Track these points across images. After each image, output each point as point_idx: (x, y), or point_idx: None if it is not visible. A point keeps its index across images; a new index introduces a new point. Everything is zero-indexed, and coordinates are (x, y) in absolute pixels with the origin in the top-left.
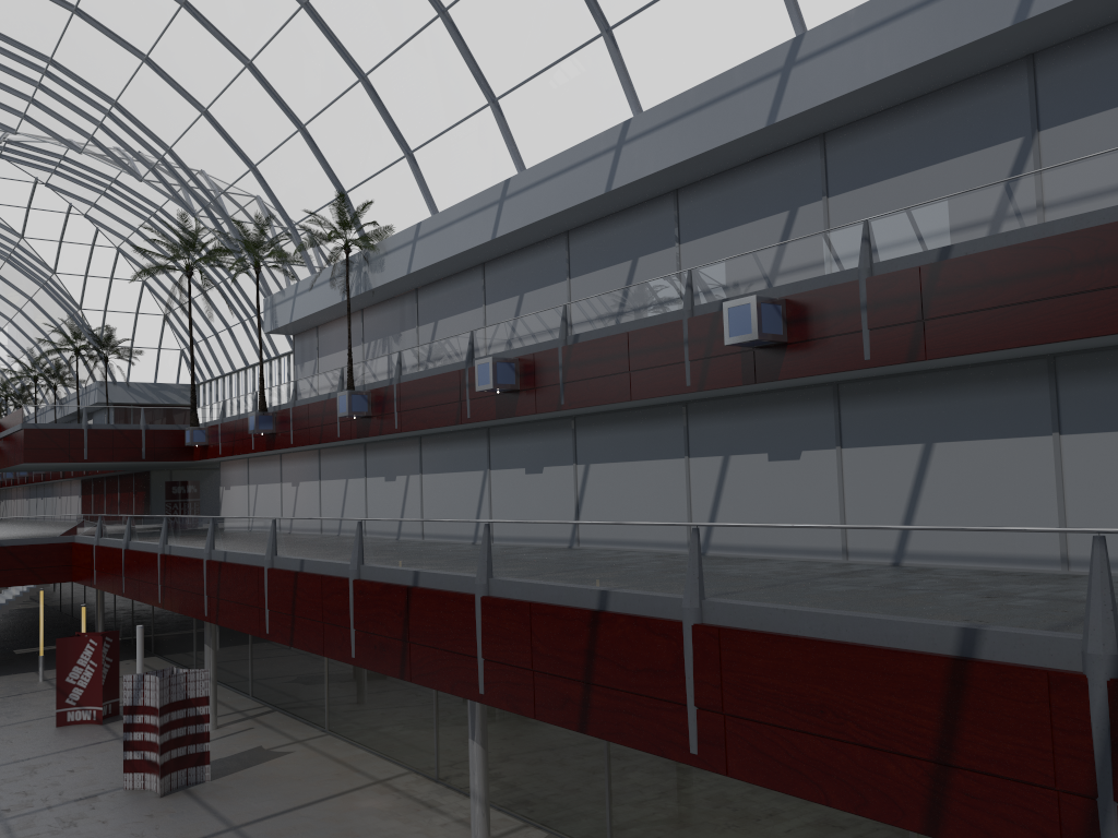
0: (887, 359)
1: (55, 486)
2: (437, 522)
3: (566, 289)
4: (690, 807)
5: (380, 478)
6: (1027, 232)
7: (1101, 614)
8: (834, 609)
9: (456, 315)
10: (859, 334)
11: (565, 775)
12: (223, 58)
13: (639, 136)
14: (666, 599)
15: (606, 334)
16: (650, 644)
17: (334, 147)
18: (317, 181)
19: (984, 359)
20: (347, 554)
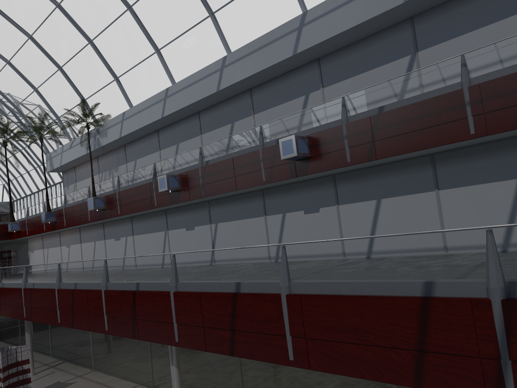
0: (358, 161)
1: None
2: (147, 256)
3: (200, 140)
4: (283, 386)
5: (112, 239)
6: (418, 97)
7: (494, 268)
8: (358, 279)
9: (146, 156)
10: (344, 150)
11: (219, 377)
12: (16, 34)
13: (231, 63)
14: (271, 283)
15: (222, 159)
16: (264, 307)
17: (78, 77)
18: (70, 94)
19: (402, 158)
20: (100, 278)
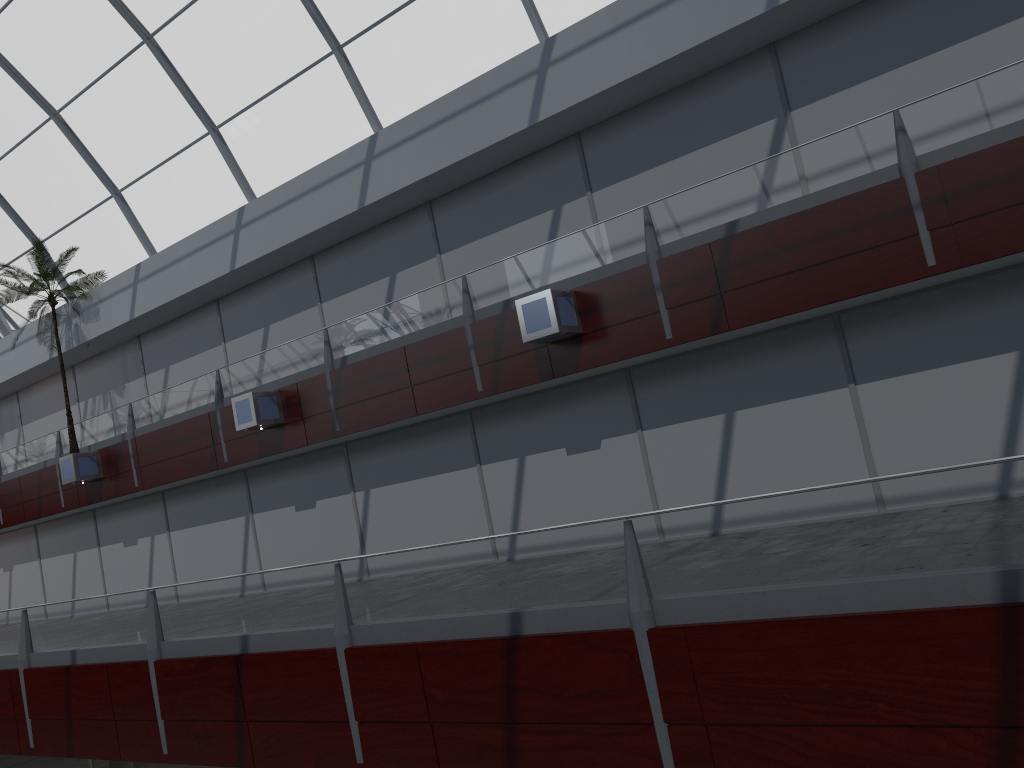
0: (689, 335)
1: None
2: (264, 573)
3: (318, 315)
4: None
5: (118, 544)
6: (810, 199)
7: None
8: (825, 580)
9: (191, 358)
10: (658, 315)
11: None
12: None
13: (389, 149)
14: (603, 607)
15: (379, 352)
16: (592, 662)
17: (23, 194)
18: (3, 233)
19: (776, 324)
20: (138, 633)
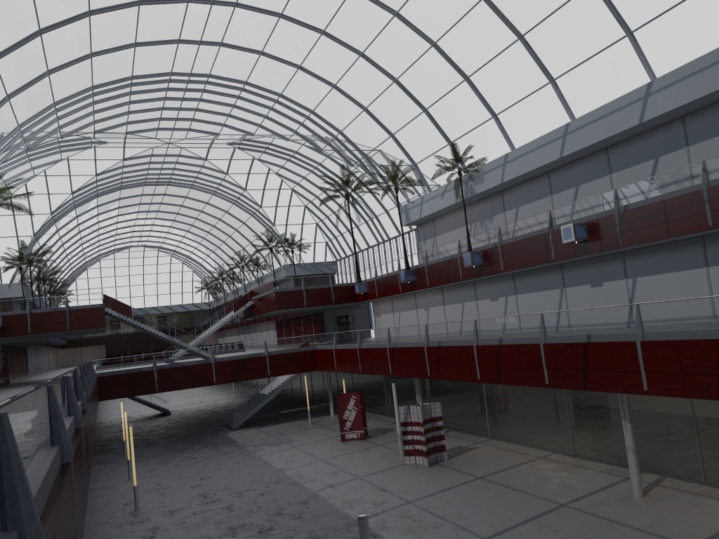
0: None
1: (257, 326)
2: (599, 308)
3: (608, 180)
4: None
5: (486, 300)
6: None
7: None
8: None
9: (531, 203)
10: None
11: (666, 443)
12: (380, 79)
13: (659, 90)
14: None
15: (647, 202)
16: None
17: (446, 118)
18: (433, 138)
19: None
20: (533, 332)
